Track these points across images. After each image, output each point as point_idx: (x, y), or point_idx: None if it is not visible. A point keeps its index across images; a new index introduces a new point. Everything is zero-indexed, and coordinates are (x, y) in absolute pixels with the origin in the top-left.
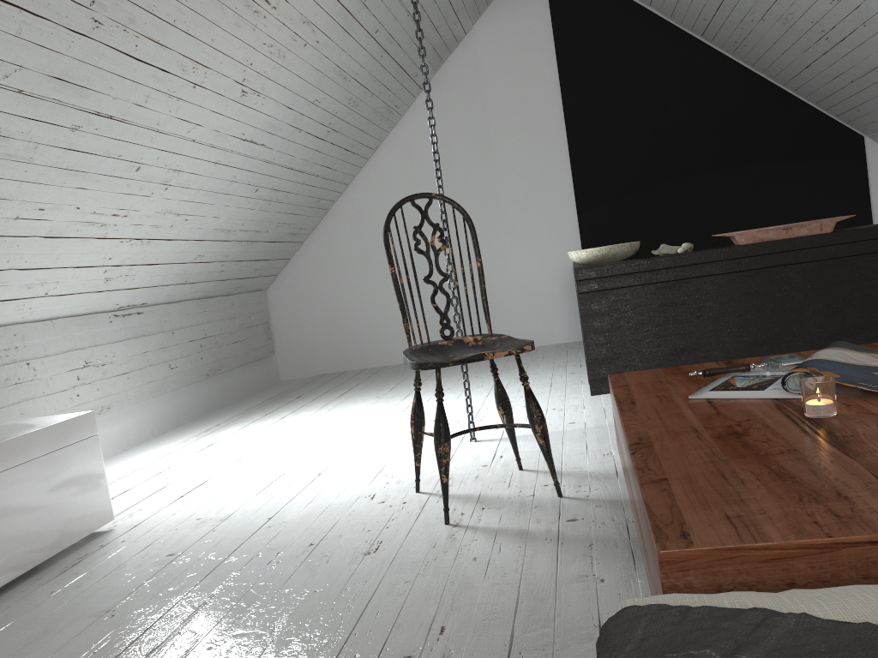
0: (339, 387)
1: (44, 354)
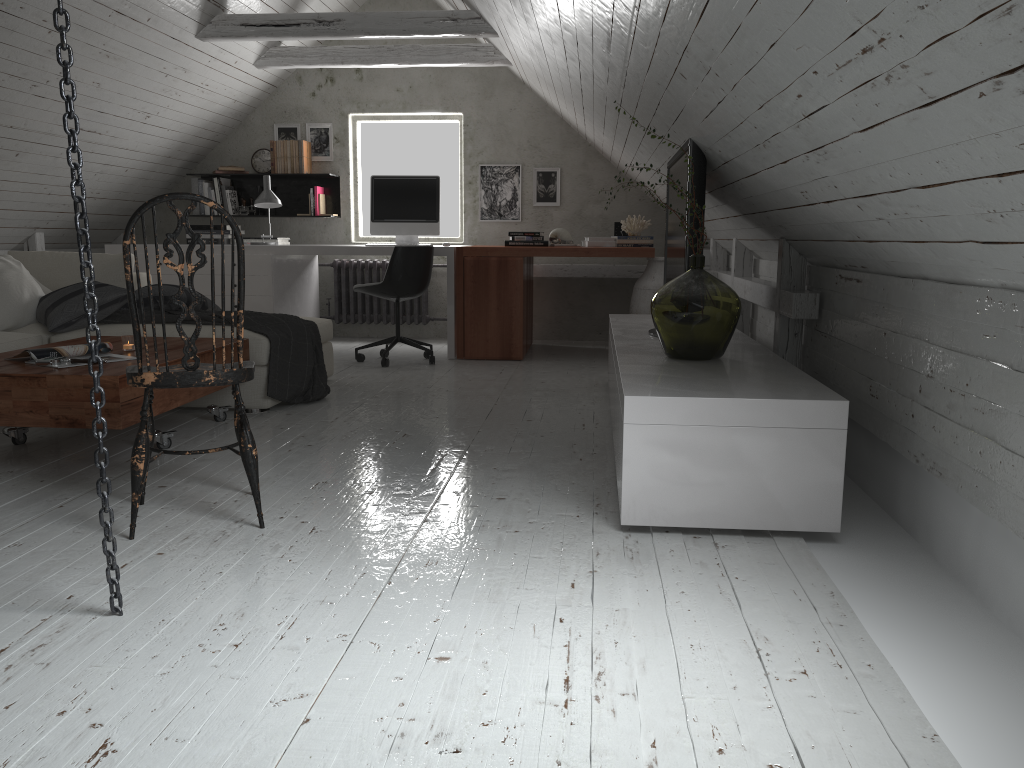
0: None
1: None
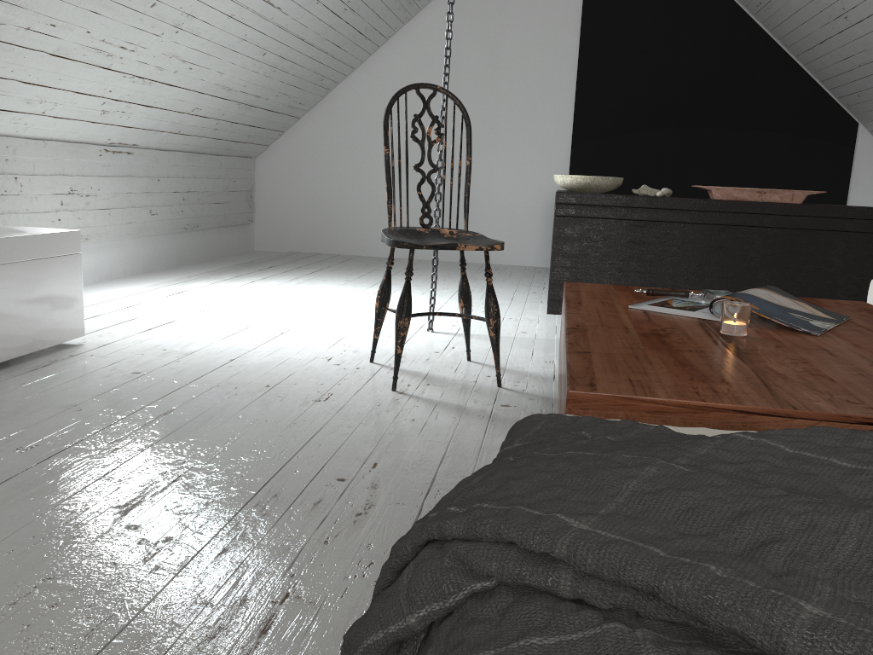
0: (311, 266)
1: (32, 172)
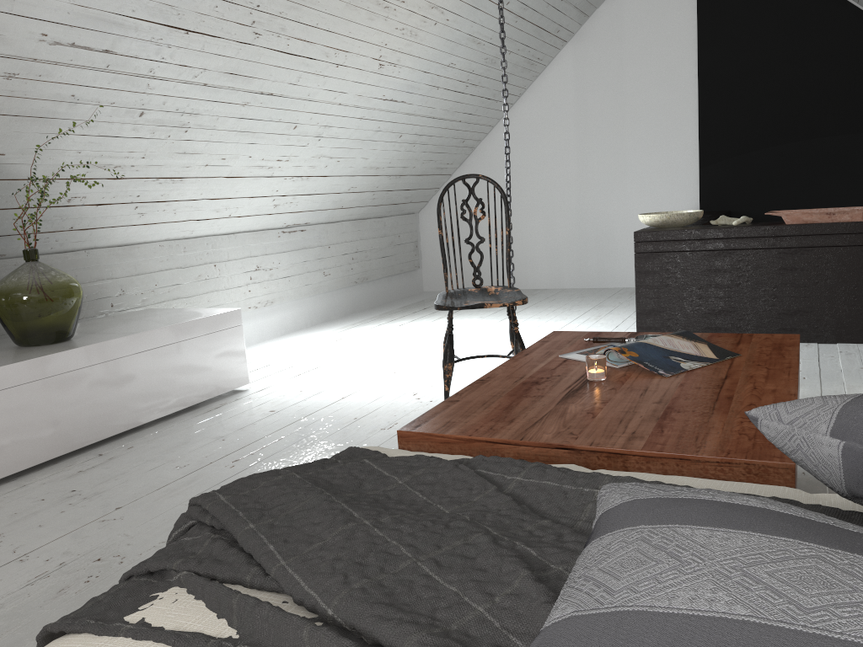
0: None
1: (227, 259)
